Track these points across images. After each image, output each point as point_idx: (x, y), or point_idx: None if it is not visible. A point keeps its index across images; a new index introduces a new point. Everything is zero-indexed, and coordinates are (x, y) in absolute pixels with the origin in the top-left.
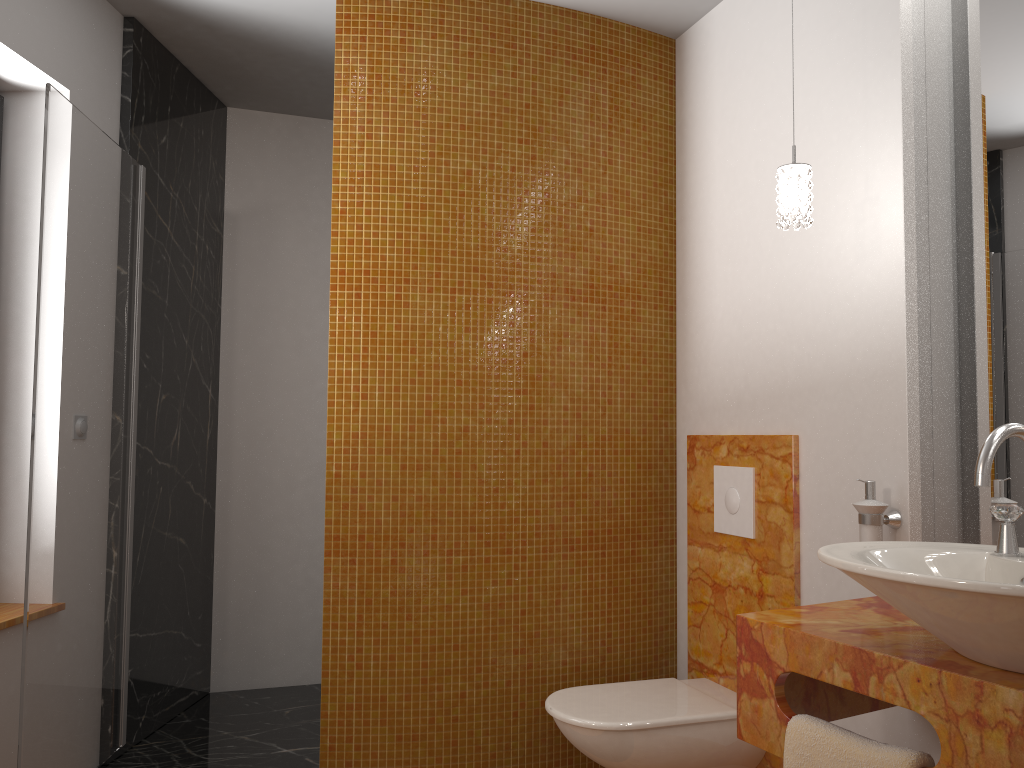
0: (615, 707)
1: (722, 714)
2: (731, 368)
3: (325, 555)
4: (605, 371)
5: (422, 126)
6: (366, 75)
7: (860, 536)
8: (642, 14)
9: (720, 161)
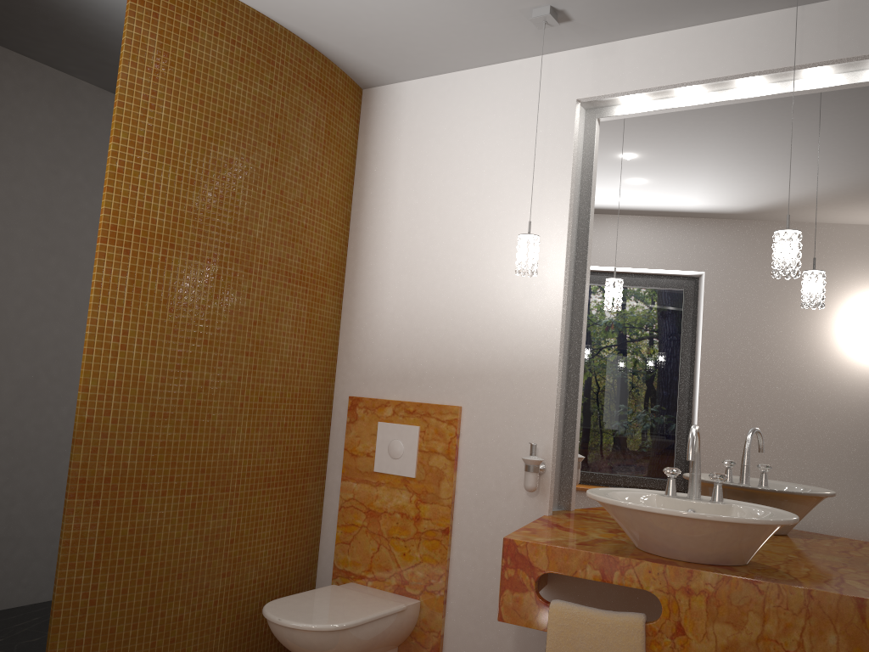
0: (325, 612)
1: (398, 608)
2: (399, 351)
3: (69, 497)
4: (302, 341)
5: (199, 110)
6: (155, 49)
7: (526, 479)
8: (357, 67)
9: (403, 196)
